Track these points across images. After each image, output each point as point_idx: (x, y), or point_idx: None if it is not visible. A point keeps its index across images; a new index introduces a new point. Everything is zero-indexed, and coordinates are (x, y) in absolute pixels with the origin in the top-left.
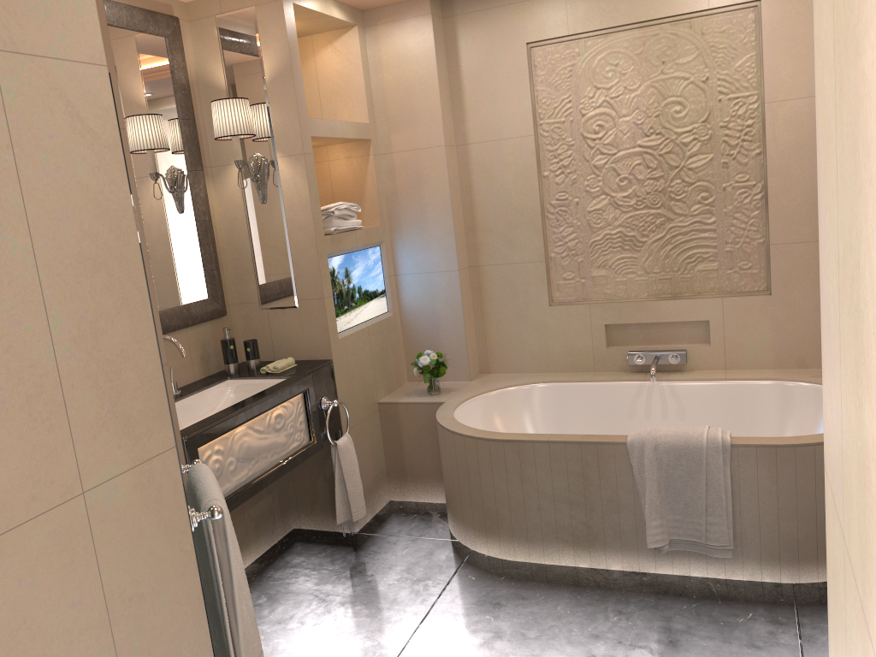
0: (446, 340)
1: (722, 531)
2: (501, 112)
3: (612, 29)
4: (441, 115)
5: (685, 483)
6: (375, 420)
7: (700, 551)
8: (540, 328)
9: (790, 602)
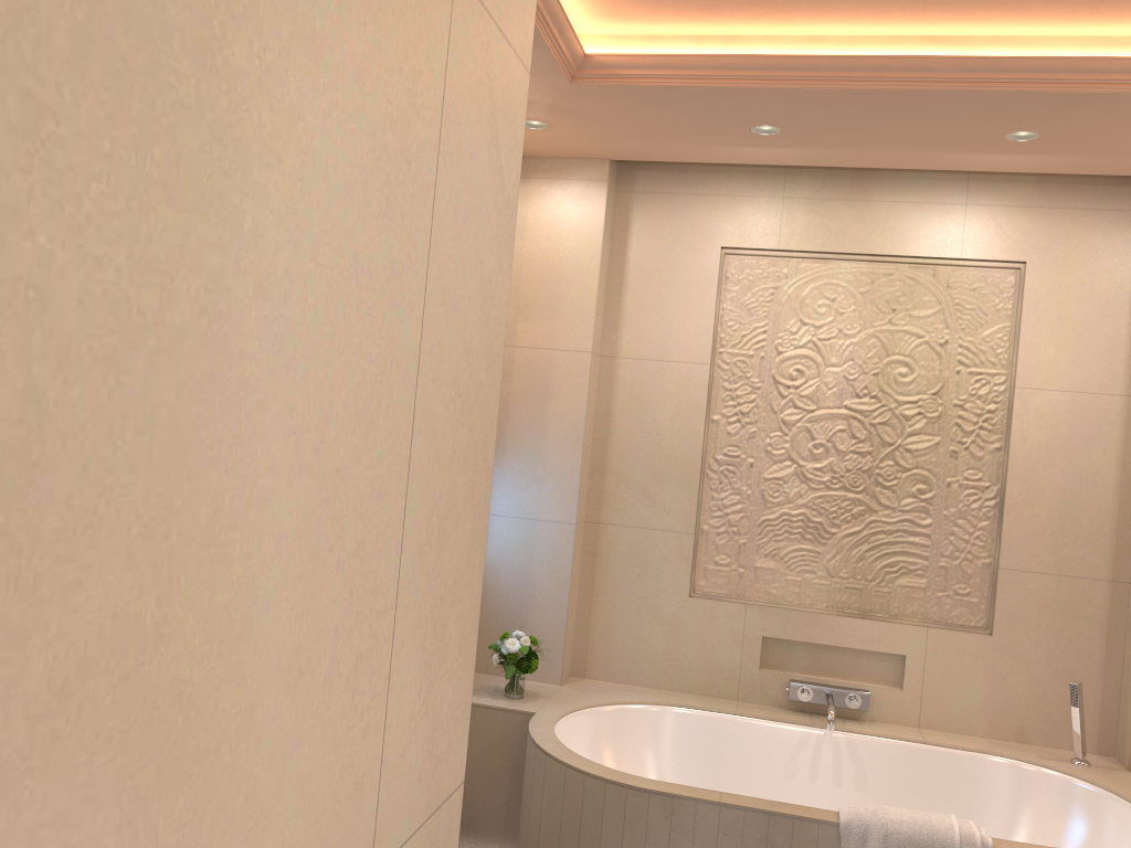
0: (537, 620)
1: None
2: (671, 326)
3: (835, 255)
4: (595, 312)
5: None
6: None
7: None
8: (670, 625)
9: None
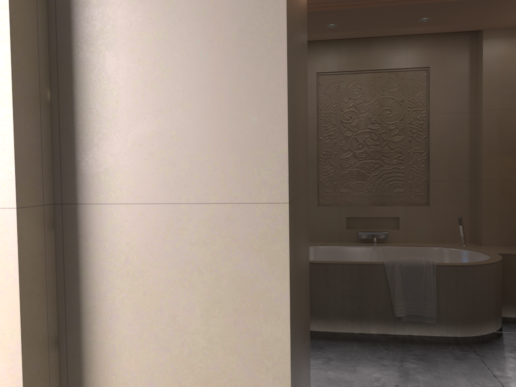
0: None
1: (431, 309)
2: None
3: (359, 71)
4: None
5: (414, 284)
6: None
7: (419, 320)
8: (311, 217)
9: (465, 343)
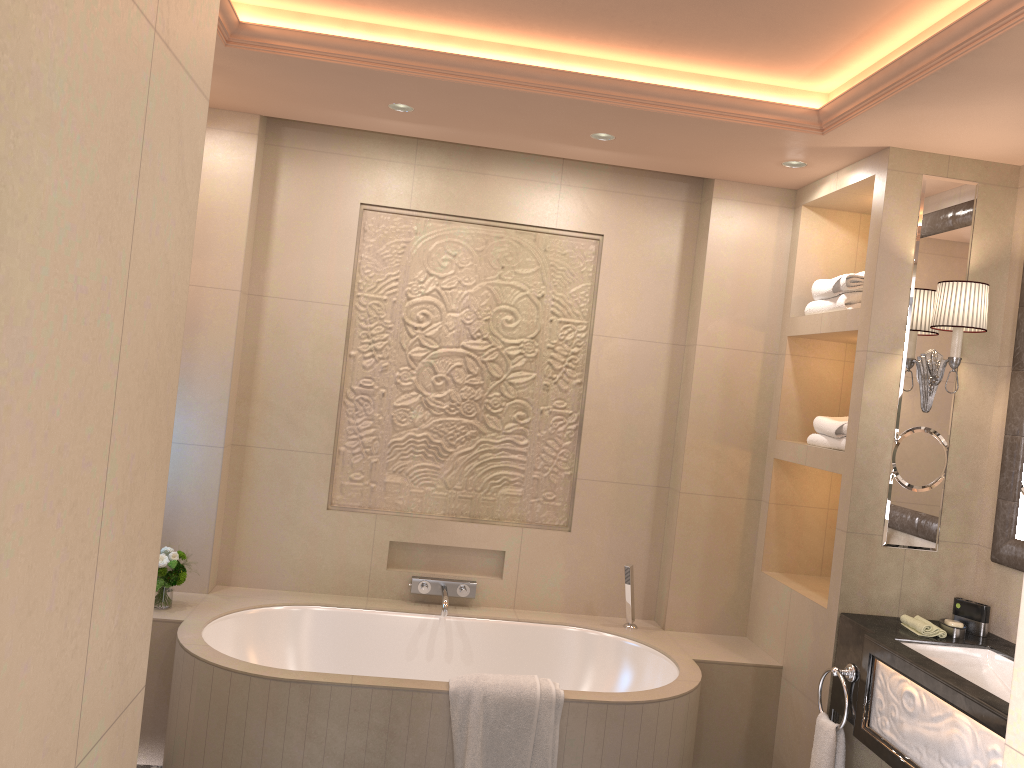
0: (185, 536)
1: None
2: (315, 270)
3: (457, 218)
4: (244, 255)
5: (510, 744)
6: None
7: None
8: (310, 535)
9: None
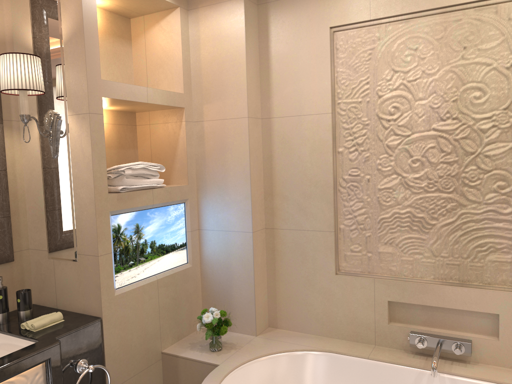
0: (238, 295)
1: None
2: (303, 90)
3: (413, 14)
4: (246, 90)
5: None
6: (155, 370)
7: None
8: (325, 294)
9: None
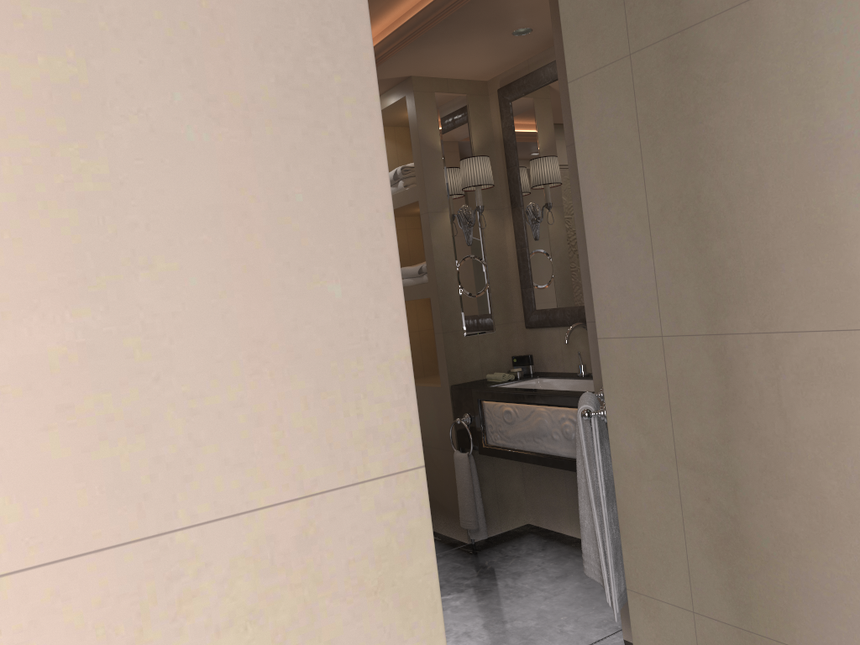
0: None
1: None
2: None
3: None
4: None
5: None
6: None
7: None
8: None
9: None
